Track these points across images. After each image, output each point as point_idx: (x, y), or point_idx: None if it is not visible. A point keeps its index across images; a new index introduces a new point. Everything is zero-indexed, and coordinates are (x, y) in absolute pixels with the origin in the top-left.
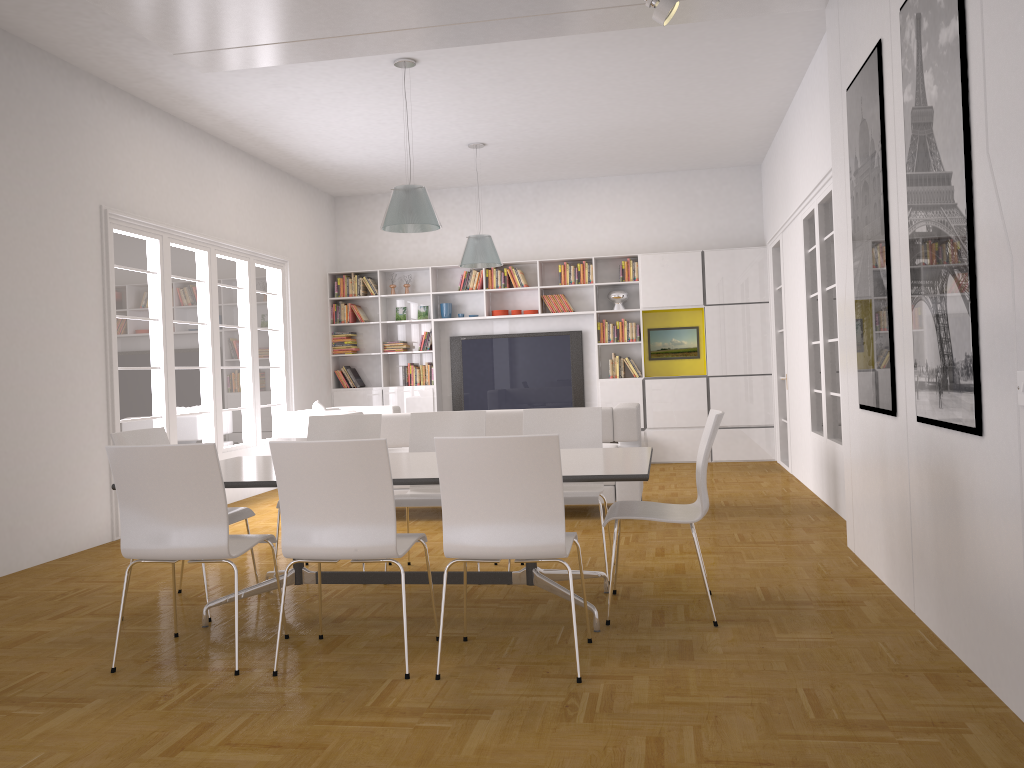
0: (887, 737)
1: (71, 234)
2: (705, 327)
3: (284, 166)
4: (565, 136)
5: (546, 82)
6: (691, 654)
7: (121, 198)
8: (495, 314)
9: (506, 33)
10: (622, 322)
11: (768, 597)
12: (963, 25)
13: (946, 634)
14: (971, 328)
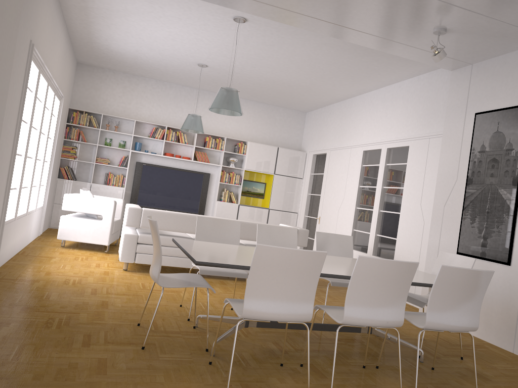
0: None
1: (20, 56)
2: (272, 184)
3: (76, 39)
4: (250, 76)
5: (285, 52)
6: (484, 377)
7: (36, 38)
8: (167, 155)
9: (327, 31)
10: (233, 173)
11: (447, 341)
12: None
13: None
14: None
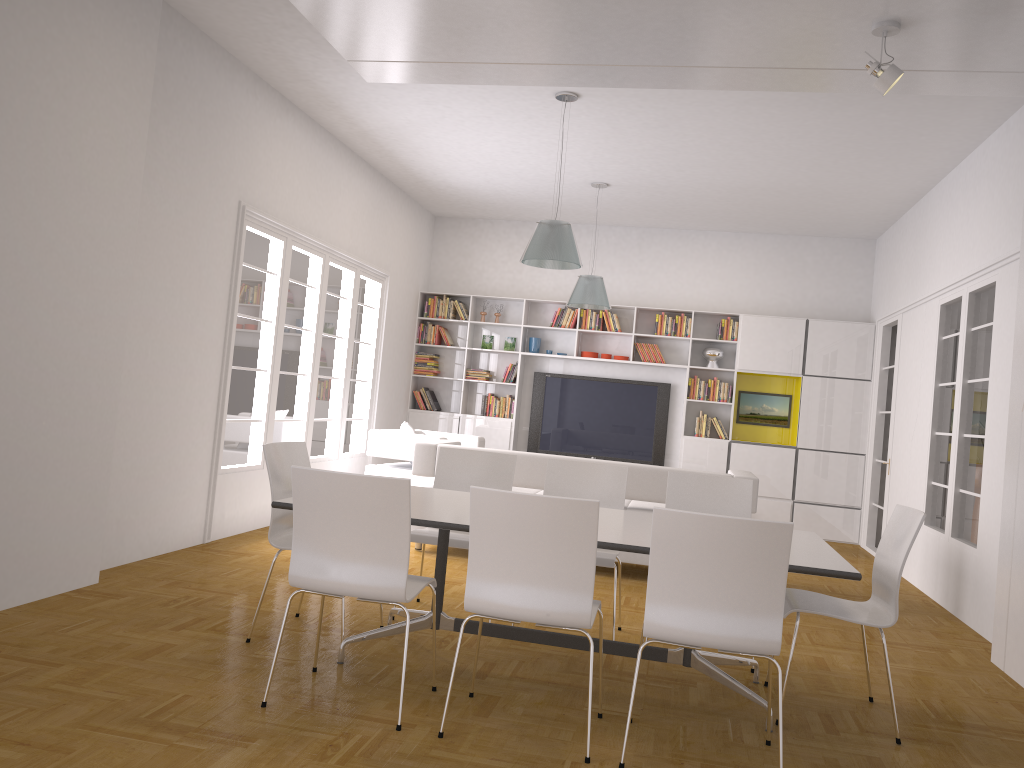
0: None
1: (211, 227)
2: (800, 397)
3: (399, 181)
4: (692, 187)
5: (699, 133)
6: None
7: (258, 196)
8: (585, 355)
9: (691, 81)
10: (714, 381)
11: (937, 714)
12: None
13: None
14: None
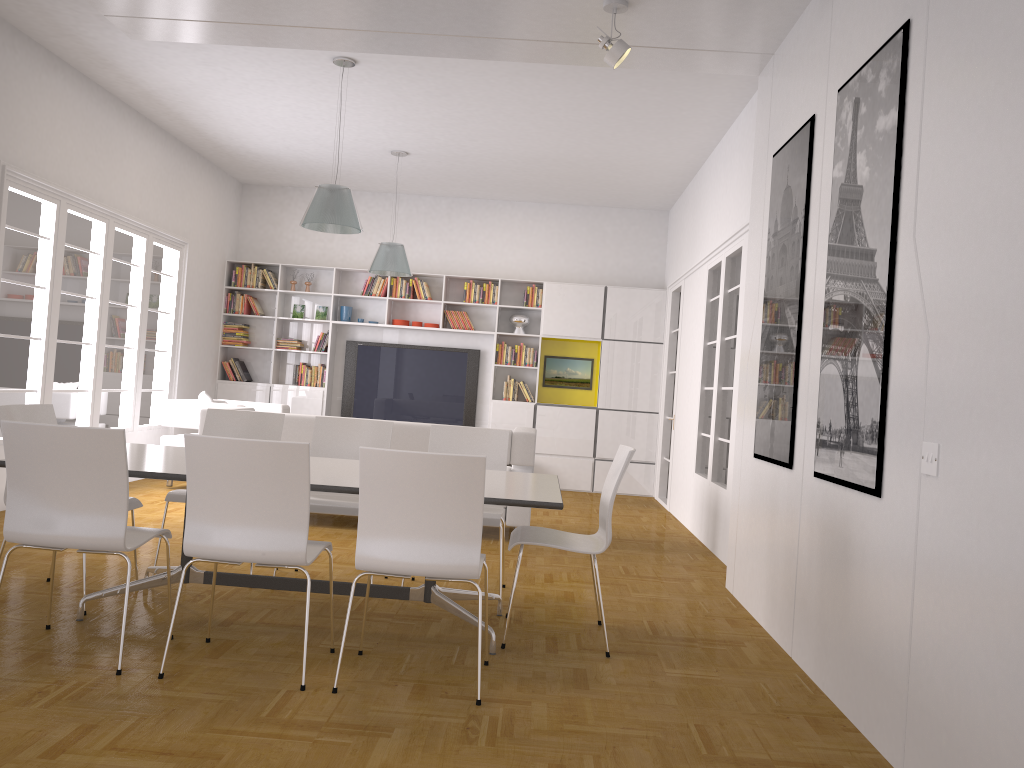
0: None
1: None
2: (600, 360)
3: (196, 145)
4: (489, 157)
5: (481, 102)
6: (586, 683)
7: (22, 155)
8: (396, 323)
9: (454, 50)
10: (521, 346)
11: (655, 631)
12: (902, 116)
13: (822, 680)
14: (880, 396)
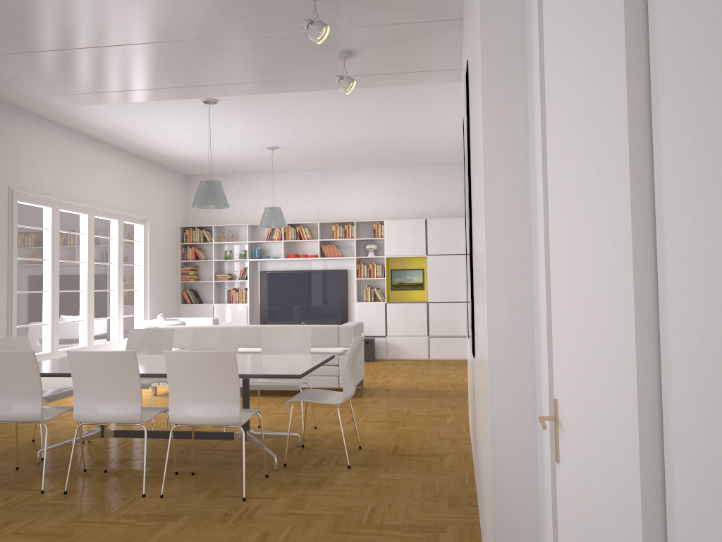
0: (397, 534)
1: None
2: (427, 269)
3: (148, 157)
4: (330, 144)
5: (306, 114)
6: (322, 485)
7: (24, 181)
8: (290, 257)
9: (264, 89)
10: (373, 264)
11: (394, 451)
12: (468, 120)
13: (475, 475)
14: (472, 294)
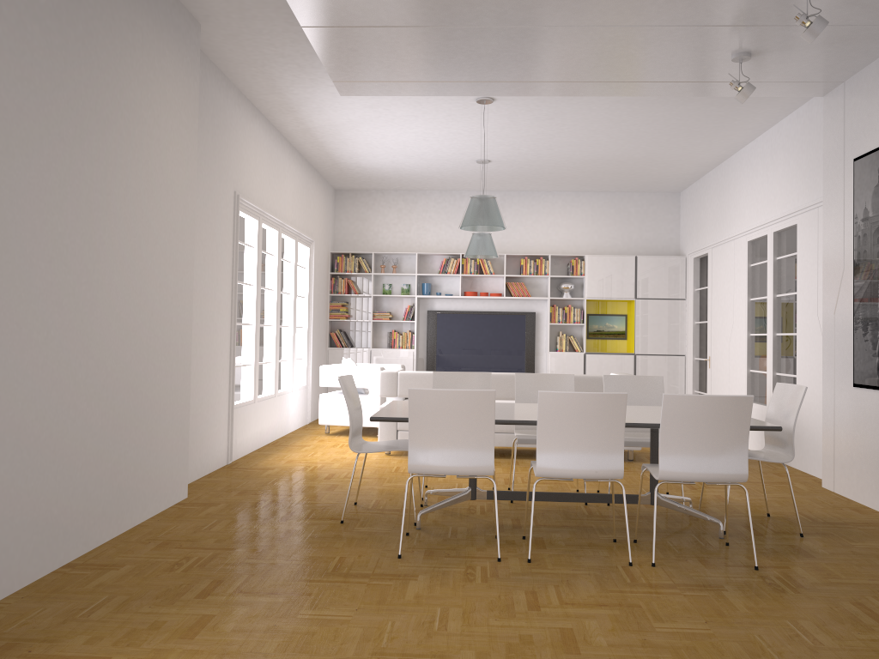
0: None
1: (221, 214)
2: (635, 315)
3: (318, 164)
4: (555, 160)
5: (575, 123)
6: (809, 554)
7: (243, 186)
8: (467, 294)
9: (592, 91)
10: (569, 307)
11: (812, 519)
12: None
13: None
14: None
